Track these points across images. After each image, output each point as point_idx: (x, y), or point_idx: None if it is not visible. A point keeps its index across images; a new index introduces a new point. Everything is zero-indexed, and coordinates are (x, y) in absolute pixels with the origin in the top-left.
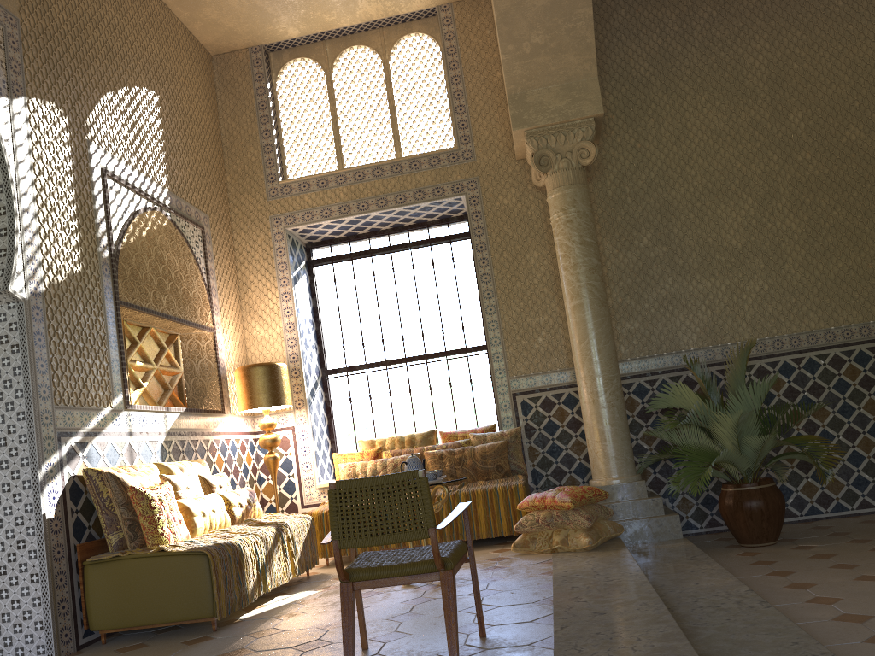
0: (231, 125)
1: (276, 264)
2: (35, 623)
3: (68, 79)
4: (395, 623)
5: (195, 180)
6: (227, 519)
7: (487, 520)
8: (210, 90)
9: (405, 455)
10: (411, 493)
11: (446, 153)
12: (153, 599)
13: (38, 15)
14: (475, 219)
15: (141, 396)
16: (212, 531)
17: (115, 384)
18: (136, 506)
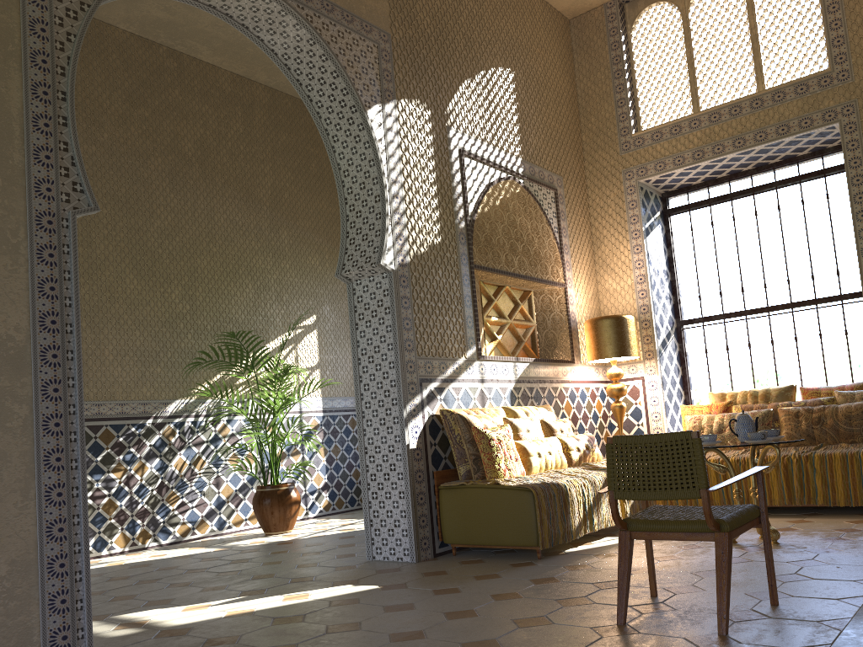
0: (586, 85)
1: (628, 217)
2: (402, 530)
3: (431, 76)
4: (696, 578)
5: (548, 145)
6: (563, 461)
7: (845, 487)
8: (566, 55)
9: (755, 411)
10: (684, 453)
11: (816, 77)
12: (489, 524)
13: (406, 26)
14: (850, 149)
15: (496, 347)
16: (546, 471)
17: (469, 338)
18: (477, 443)
